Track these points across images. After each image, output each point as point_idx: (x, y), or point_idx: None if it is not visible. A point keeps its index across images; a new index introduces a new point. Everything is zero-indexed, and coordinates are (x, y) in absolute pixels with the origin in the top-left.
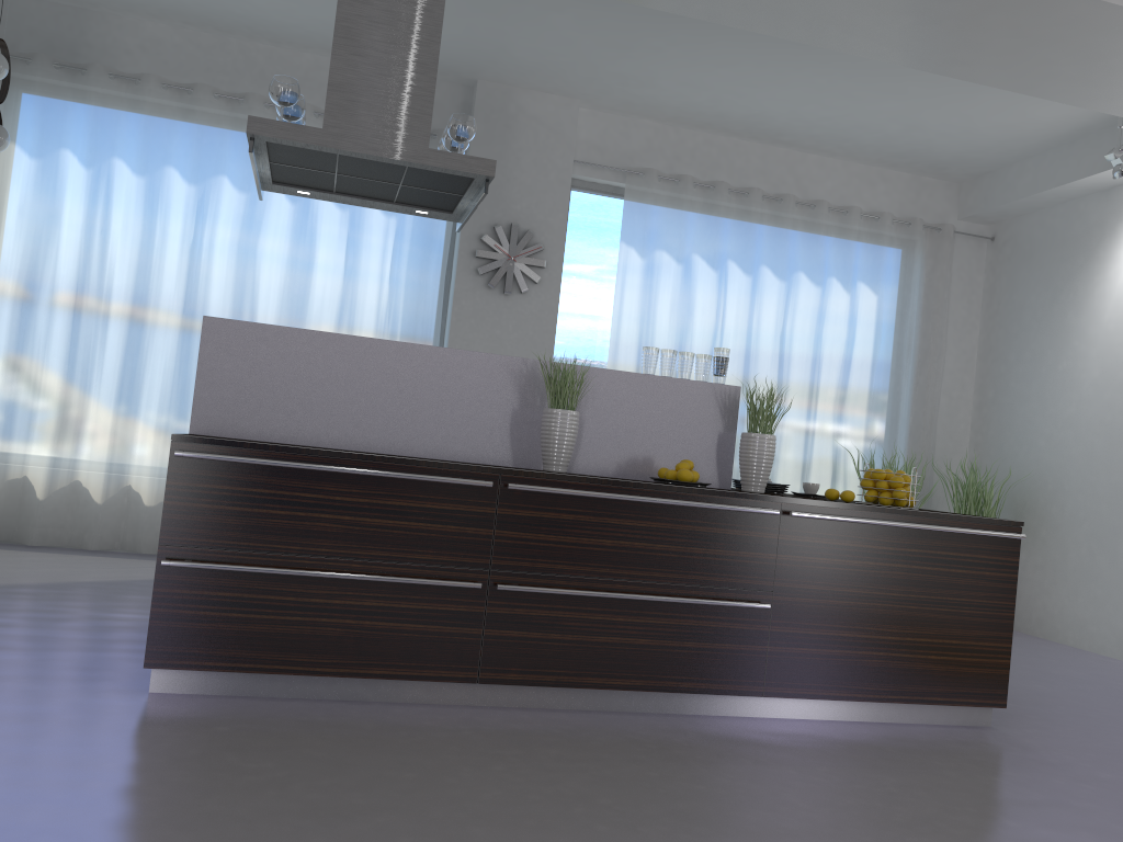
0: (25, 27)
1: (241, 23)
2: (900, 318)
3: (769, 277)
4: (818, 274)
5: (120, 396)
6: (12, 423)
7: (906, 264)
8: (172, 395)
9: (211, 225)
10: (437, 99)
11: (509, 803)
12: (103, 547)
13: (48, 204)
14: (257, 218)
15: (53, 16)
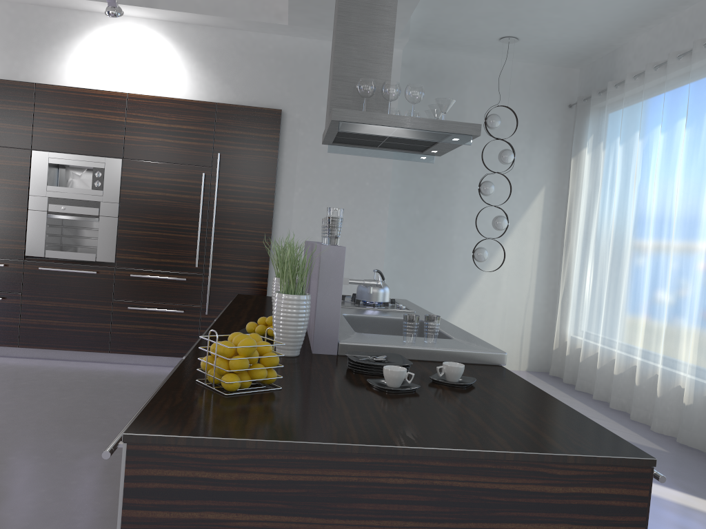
0: (597, 77)
1: (647, 9)
2: None
3: None
4: None
5: (608, 296)
6: (578, 314)
7: None
8: (627, 295)
9: (652, 165)
10: None
11: (56, 446)
12: (600, 399)
13: (594, 178)
14: (674, 150)
15: (605, 63)
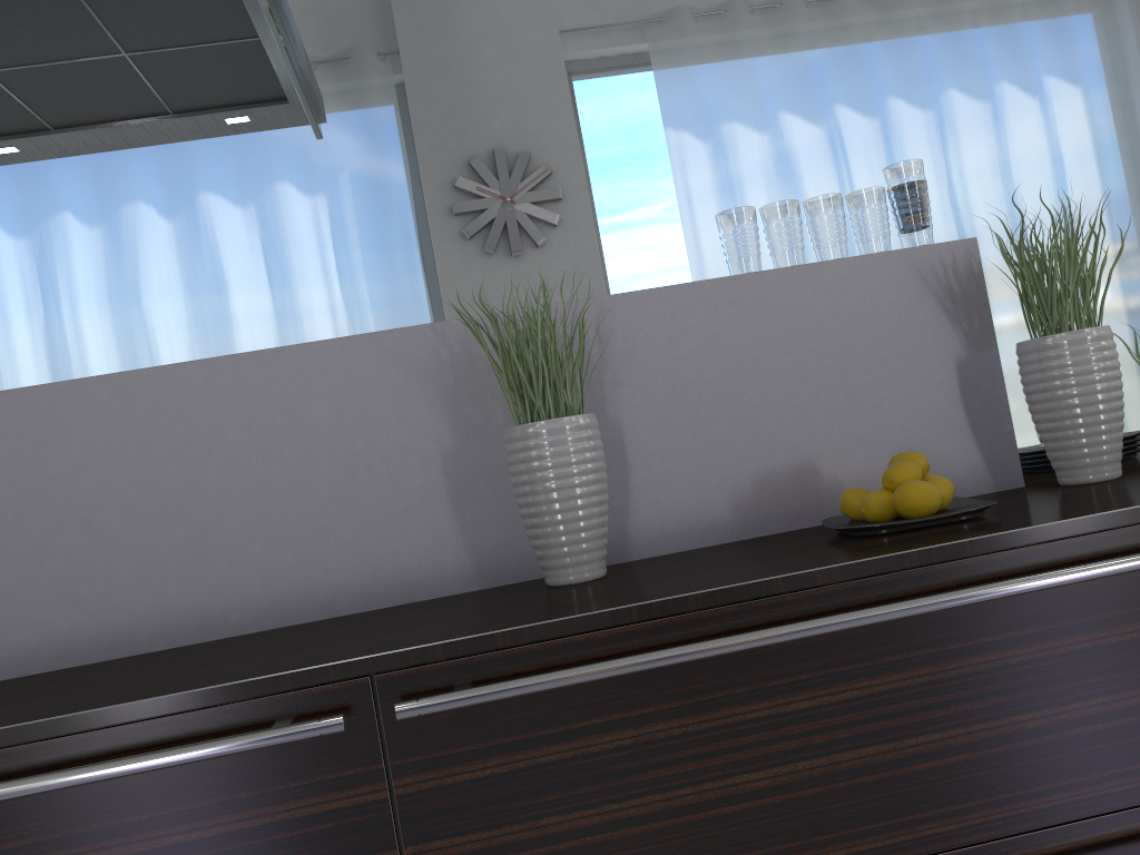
0: None
1: None
2: (1126, 110)
3: (904, 112)
4: (979, 83)
5: None
6: None
7: (1111, 27)
8: None
9: (66, 287)
10: (337, 8)
11: None
12: None
13: None
14: (128, 258)
15: None
